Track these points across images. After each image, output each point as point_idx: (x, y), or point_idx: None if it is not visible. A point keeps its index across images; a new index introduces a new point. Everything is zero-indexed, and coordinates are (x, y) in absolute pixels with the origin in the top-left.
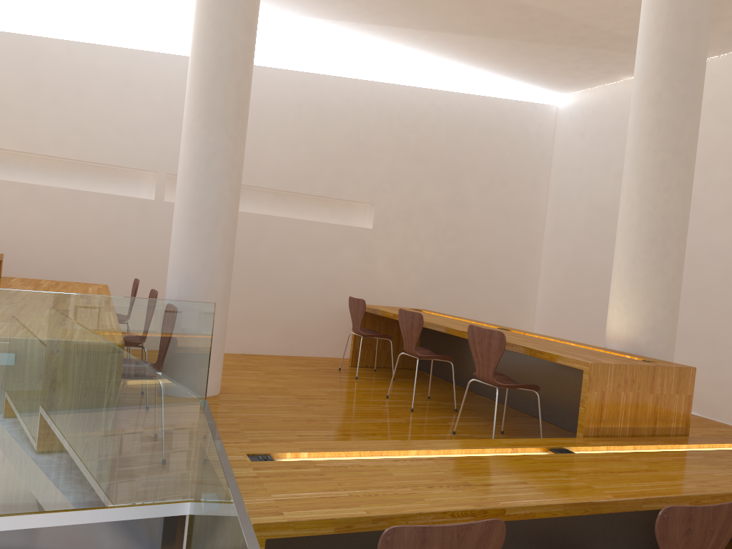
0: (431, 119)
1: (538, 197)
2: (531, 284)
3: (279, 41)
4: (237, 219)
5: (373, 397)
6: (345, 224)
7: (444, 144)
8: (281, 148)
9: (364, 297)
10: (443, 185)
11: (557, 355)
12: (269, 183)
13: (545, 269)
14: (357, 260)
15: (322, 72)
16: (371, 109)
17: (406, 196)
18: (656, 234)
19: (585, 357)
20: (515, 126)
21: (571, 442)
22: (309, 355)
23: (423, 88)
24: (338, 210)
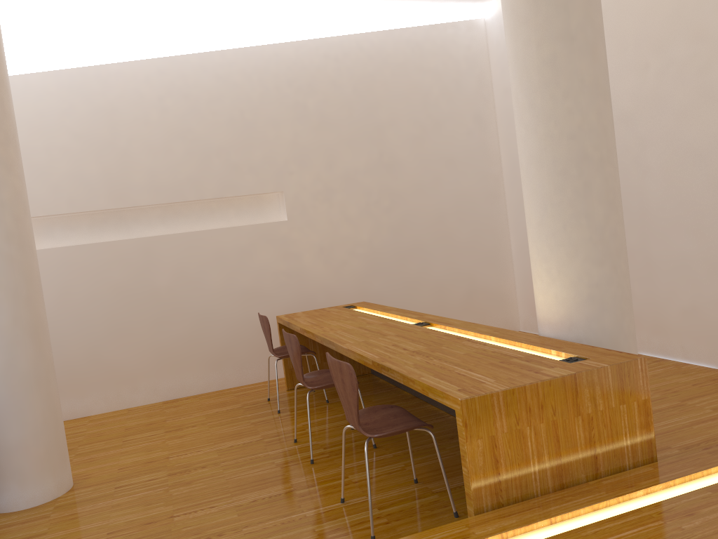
0: (329, 73)
1: (486, 133)
2: (500, 236)
3: (120, 29)
4: (35, 270)
5: (276, 446)
6: (258, 221)
7: (353, 100)
8: (151, 154)
9: (297, 301)
10: (363, 148)
11: (427, 386)
12: (147, 199)
13: (513, 215)
14: (278, 261)
15: (183, 53)
16: (251, 81)
17: (320, 172)
18: (566, 163)
19: (467, 382)
20: (436, 56)
21: (443, 537)
22: (247, 383)
23: (310, 39)
24: (245, 208)
